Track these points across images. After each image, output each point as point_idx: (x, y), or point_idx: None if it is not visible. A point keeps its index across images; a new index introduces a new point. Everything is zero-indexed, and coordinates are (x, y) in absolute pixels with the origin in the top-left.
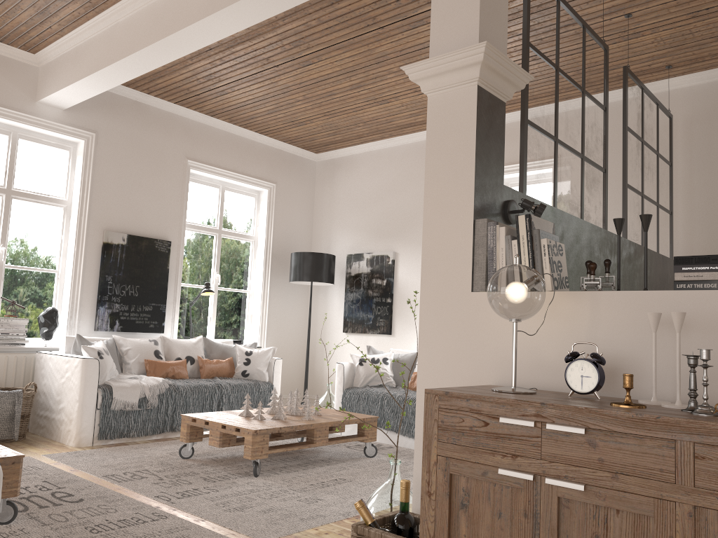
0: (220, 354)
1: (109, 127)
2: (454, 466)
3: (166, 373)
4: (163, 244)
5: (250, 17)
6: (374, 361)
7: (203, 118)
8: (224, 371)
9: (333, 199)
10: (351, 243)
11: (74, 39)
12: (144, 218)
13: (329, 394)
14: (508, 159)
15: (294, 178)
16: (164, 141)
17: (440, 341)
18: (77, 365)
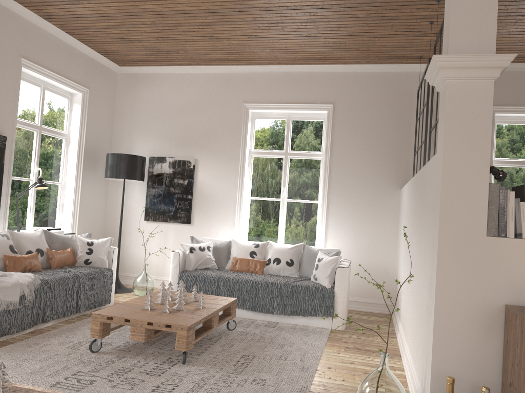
0: (61, 244)
1: None
2: None
3: (25, 267)
4: None
5: None
6: (201, 249)
7: (36, 19)
8: (69, 261)
9: (135, 108)
10: (153, 147)
11: None
12: None
13: (147, 273)
14: (295, 99)
15: (102, 86)
16: (1, 36)
17: (457, 271)
18: None
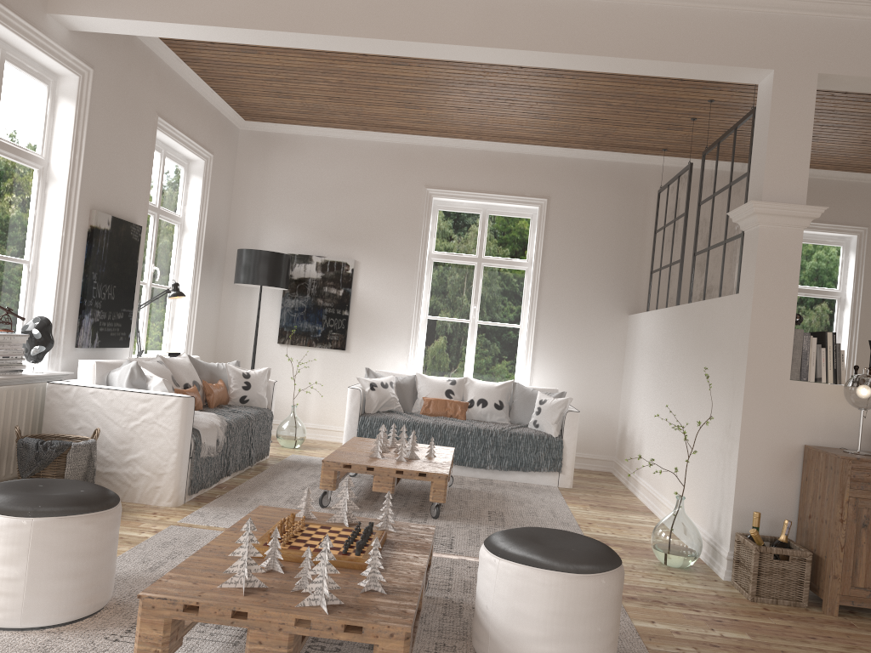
0: (209, 375)
1: (103, 62)
2: (861, 502)
3: None
4: (136, 230)
5: (511, 60)
6: (384, 385)
7: (176, 61)
8: (225, 398)
9: (266, 182)
10: (292, 240)
11: None
12: (121, 194)
13: (296, 417)
14: (497, 188)
15: (224, 149)
16: (142, 89)
17: (762, 412)
18: (171, 405)
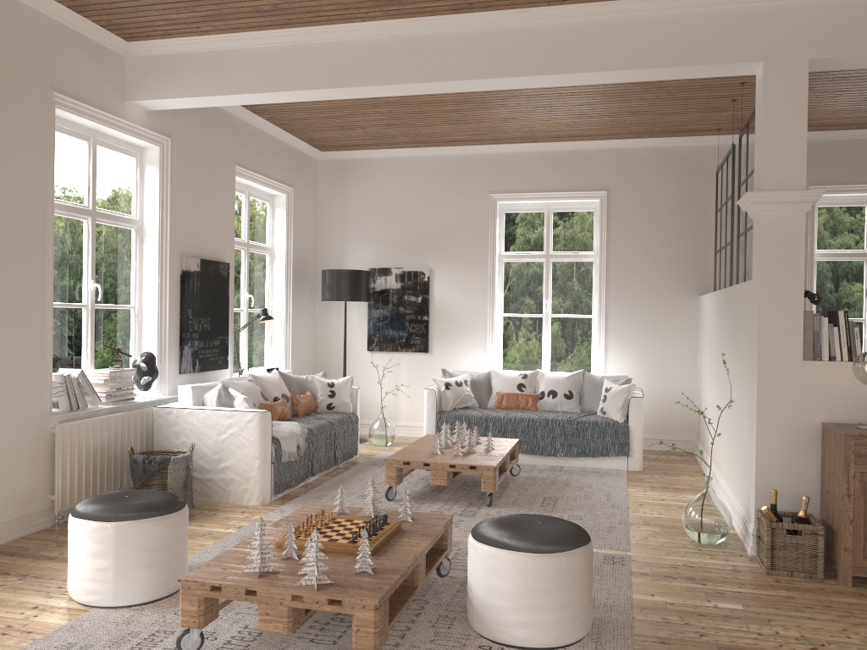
0: (299, 387)
1: (179, 130)
2: None
3: (279, 416)
4: (224, 267)
5: (514, 85)
6: (458, 384)
7: (246, 114)
8: (312, 406)
9: (344, 205)
10: (372, 256)
11: (219, 43)
12: (208, 238)
13: (385, 417)
14: (557, 186)
15: (304, 181)
16: (218, 144)
17: (776, 394)
18: (251, 419)
